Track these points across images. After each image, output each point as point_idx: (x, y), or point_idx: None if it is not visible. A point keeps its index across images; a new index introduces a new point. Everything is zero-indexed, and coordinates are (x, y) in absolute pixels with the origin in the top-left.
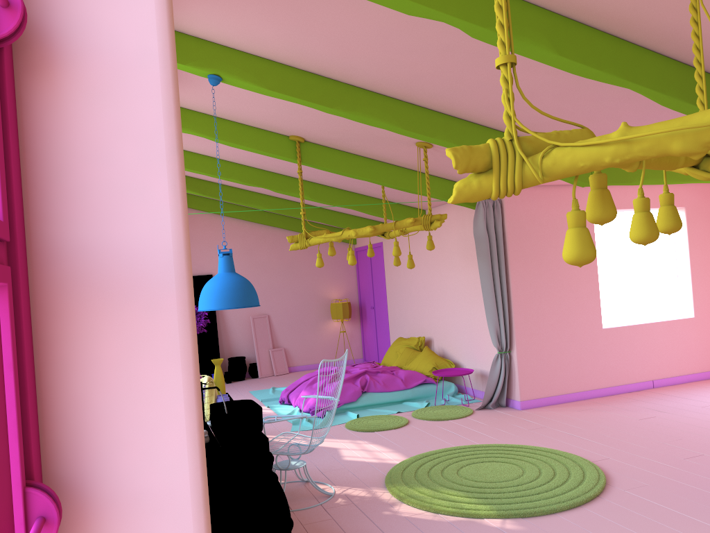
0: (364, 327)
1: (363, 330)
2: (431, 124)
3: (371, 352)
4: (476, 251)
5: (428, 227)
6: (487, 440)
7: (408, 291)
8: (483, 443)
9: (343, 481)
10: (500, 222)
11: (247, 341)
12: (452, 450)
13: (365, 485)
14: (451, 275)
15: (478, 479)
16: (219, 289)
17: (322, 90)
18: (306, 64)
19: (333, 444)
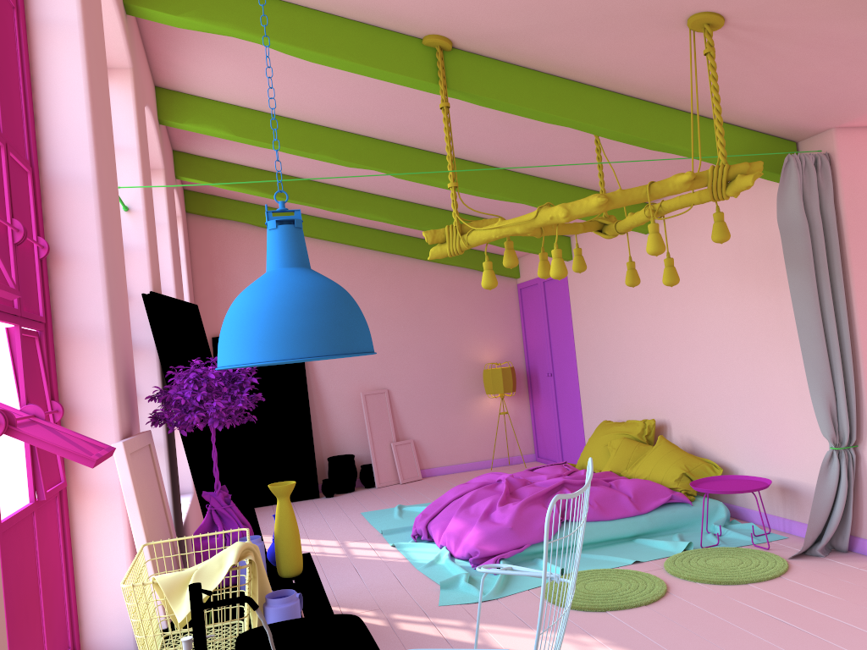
0: (535, 405)
1: (534, 409)
2: None
3: (550, 444)
4: (784, 255)
5: (721, 193)
6: None
7: (616, 344)
8: None
9: None
10: (831, 197)
11: (356, 430)
12: None
13: None
14: (708, 310)
15: None
16: (265, 309)
17: None
18: None
19: (531, 645)
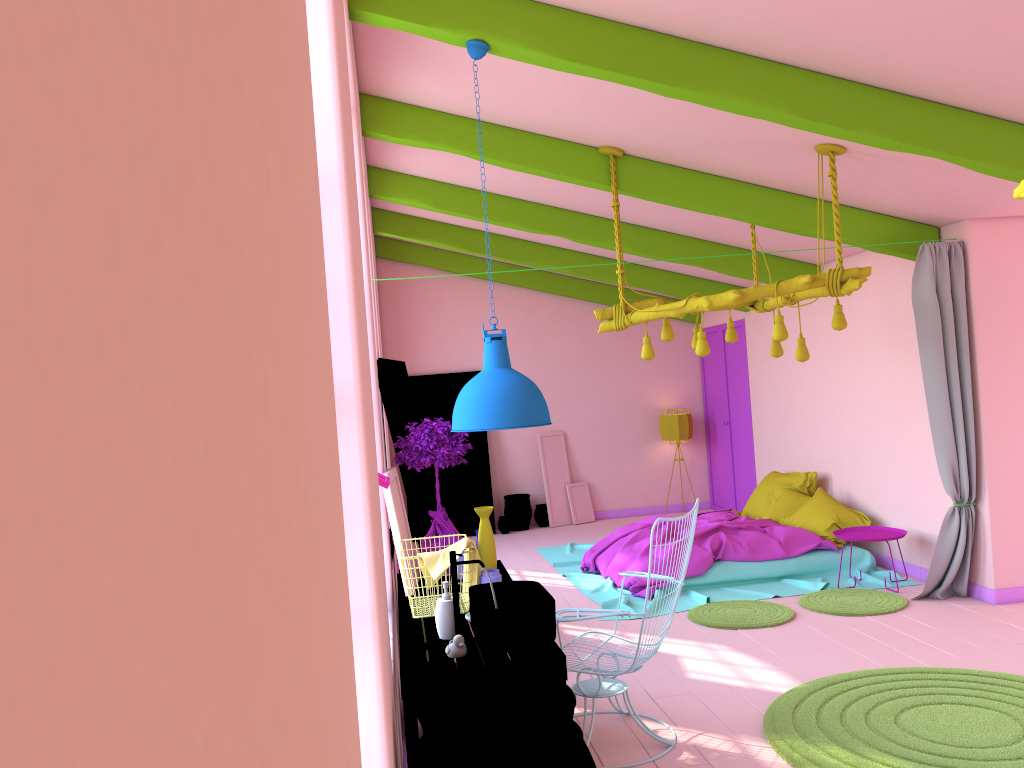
0: (712, 453)
1: (711, 457)
2: (851, 107)
3: (724, 492)
4: (917, 332)
5: (837, 291)
6: (940, 659)
7: (787, 397)
8: (935, 664)
9: (689, 718)
10: (962, 281)
11: (532, 470)
12: (879, 674)
13: (727, 730)
14: (866, 372)
15: (938, 738)
16: (484, 396)
17: (656, 56)
18: (630, 12)
19: (670, 648)
